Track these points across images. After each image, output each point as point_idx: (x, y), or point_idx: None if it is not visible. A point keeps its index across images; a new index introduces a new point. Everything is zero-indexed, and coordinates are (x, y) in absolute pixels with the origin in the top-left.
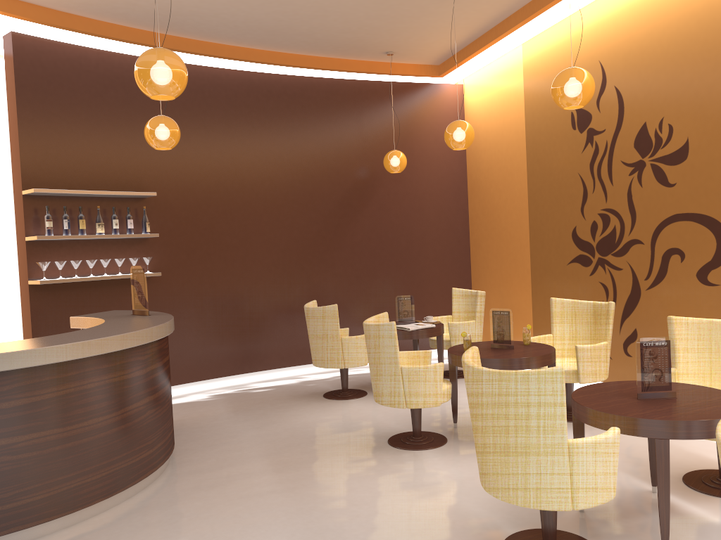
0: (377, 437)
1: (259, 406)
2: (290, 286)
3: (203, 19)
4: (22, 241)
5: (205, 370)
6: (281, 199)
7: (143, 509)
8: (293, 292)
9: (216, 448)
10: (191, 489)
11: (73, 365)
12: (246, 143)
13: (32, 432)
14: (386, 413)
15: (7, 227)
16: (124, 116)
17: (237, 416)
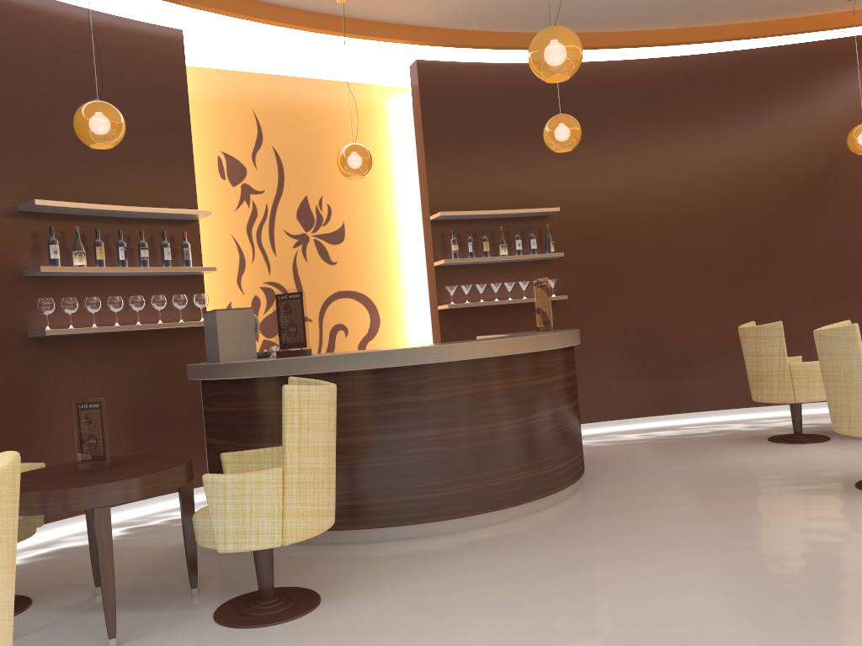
0: (839, 480)
1: (684, 446)
2: (721, 310)
3: (603, 5)
4: (431, 267)
5: (620, 408)
6: (707, 204)
7: (551, 521)
8: (725, 317)
9: (631, 479)
10: (601, 510)
11: (479, 365)
12: (660, 143)
13: (443, 427)
14: (856, 458)
15: (417, 257)
16: (523, 129)
17: (657, 454)
